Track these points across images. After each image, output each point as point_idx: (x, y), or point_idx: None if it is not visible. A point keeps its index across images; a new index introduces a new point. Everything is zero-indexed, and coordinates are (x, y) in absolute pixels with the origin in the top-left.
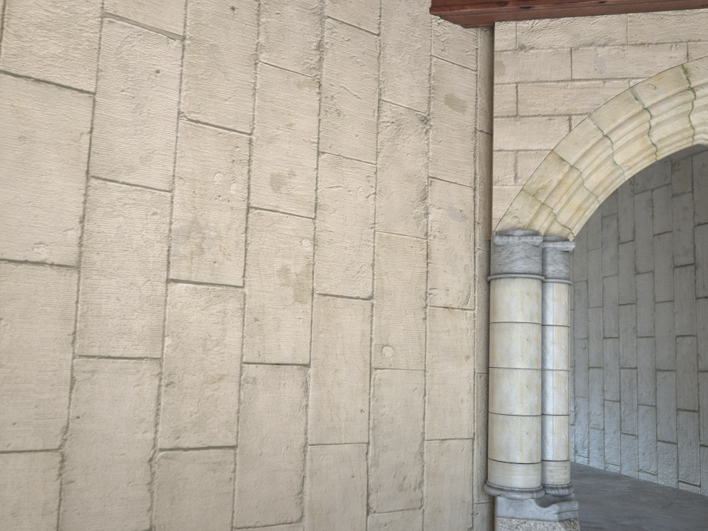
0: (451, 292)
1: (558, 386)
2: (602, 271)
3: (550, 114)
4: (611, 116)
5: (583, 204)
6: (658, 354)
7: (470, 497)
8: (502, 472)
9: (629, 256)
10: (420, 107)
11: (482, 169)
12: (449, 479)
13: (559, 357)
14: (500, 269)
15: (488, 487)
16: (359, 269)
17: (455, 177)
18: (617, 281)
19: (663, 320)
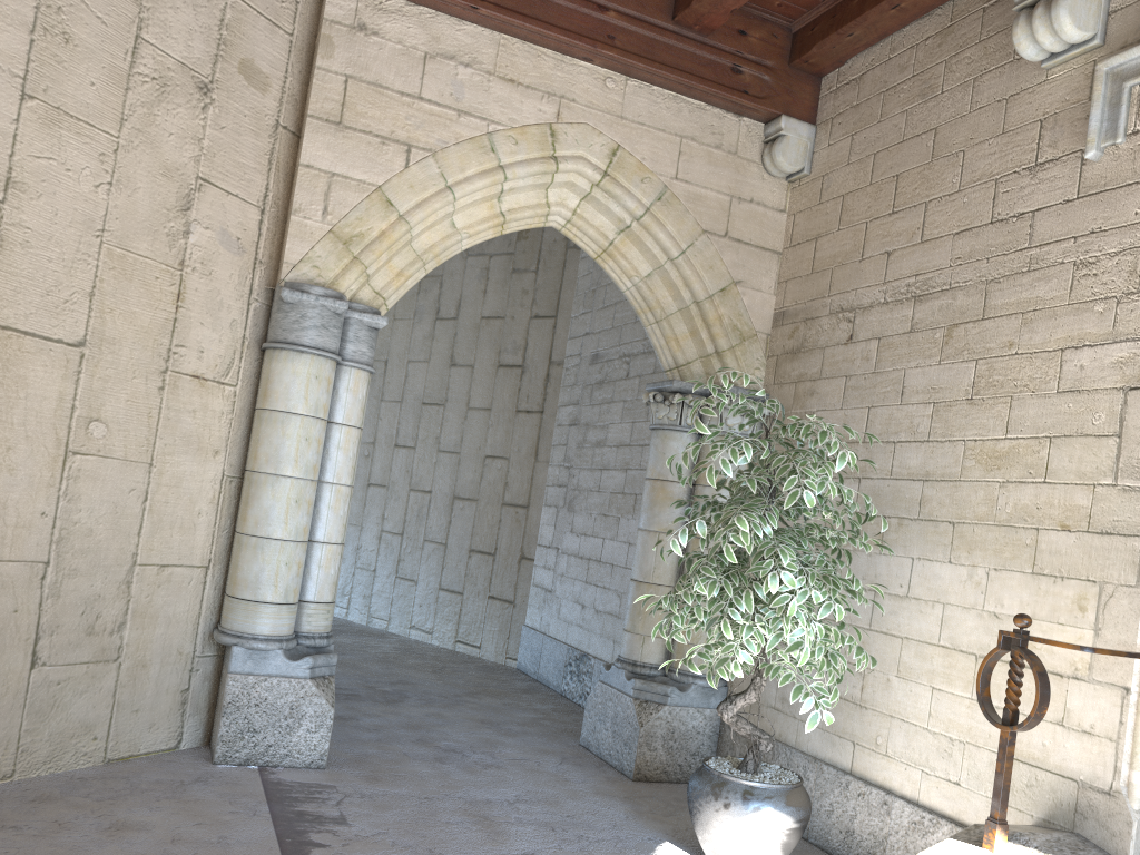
0: (206, 356)
1: (336, 505)
2: (409, 352)
3: (384, 136)
4: (460, 164)
5: (407, 269)
6: (461, 477)
7: (191, 648)
8: (244, 614)
9: (447, 340)
10: (201, 67)
11: (278, 185)
12: (165, 622)
13: (344, 467)
14: (283, 337)
15: (221, 633)
16: (68, 298)
17: (238, 187)
18: (426, 371)
19: (474, 433)
